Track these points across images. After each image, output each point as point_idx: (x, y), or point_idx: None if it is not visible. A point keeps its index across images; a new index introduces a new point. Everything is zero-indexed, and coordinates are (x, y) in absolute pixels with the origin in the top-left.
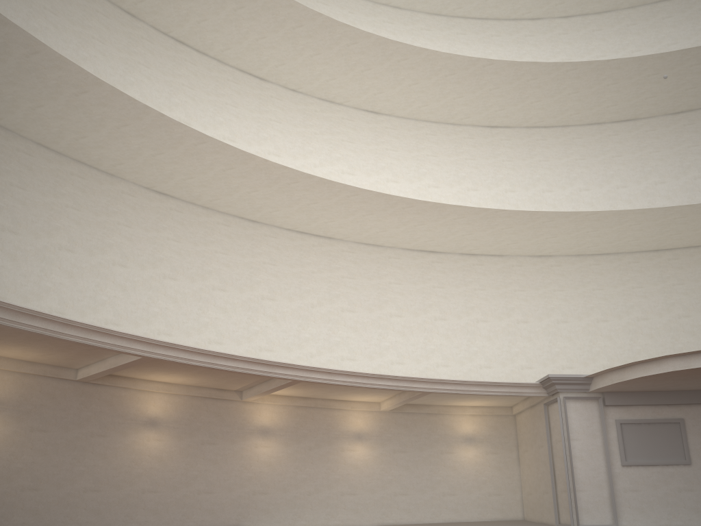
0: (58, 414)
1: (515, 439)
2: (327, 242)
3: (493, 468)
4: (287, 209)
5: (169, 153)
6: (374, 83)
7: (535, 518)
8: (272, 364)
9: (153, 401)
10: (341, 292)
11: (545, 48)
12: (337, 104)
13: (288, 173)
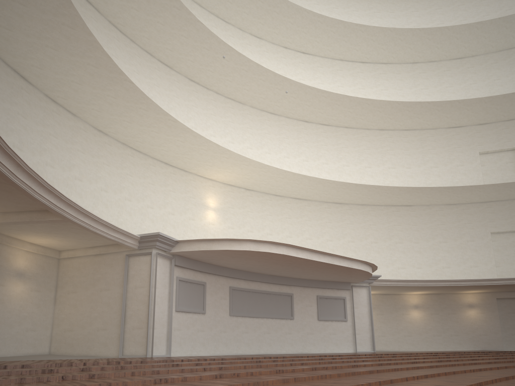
0: None
1: (56, 280)
2: None
3: (35, 305)
4: None
5: None
6: None
7: (75, 352)
8: None
9: None
10: None
11: None
12: None
13: None
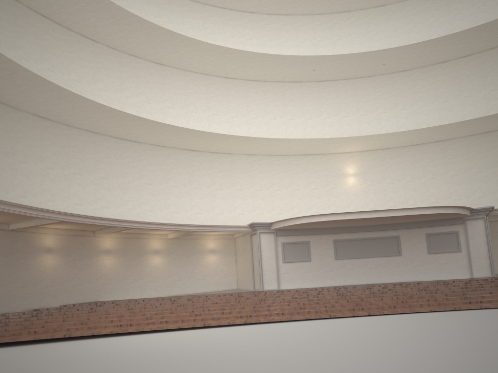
0: (1, 248)
1: (235, 250)
2: (136, 144)
3: (224, 265)
4: (116, 128)
5: (55, 101)
6: (162, 50)
7: (243, 288)
8: (122, 220)
9: (48, 238)
10: (145, 173)
11: (257, 32)
12: (139, 58)
13: (122, 114)
